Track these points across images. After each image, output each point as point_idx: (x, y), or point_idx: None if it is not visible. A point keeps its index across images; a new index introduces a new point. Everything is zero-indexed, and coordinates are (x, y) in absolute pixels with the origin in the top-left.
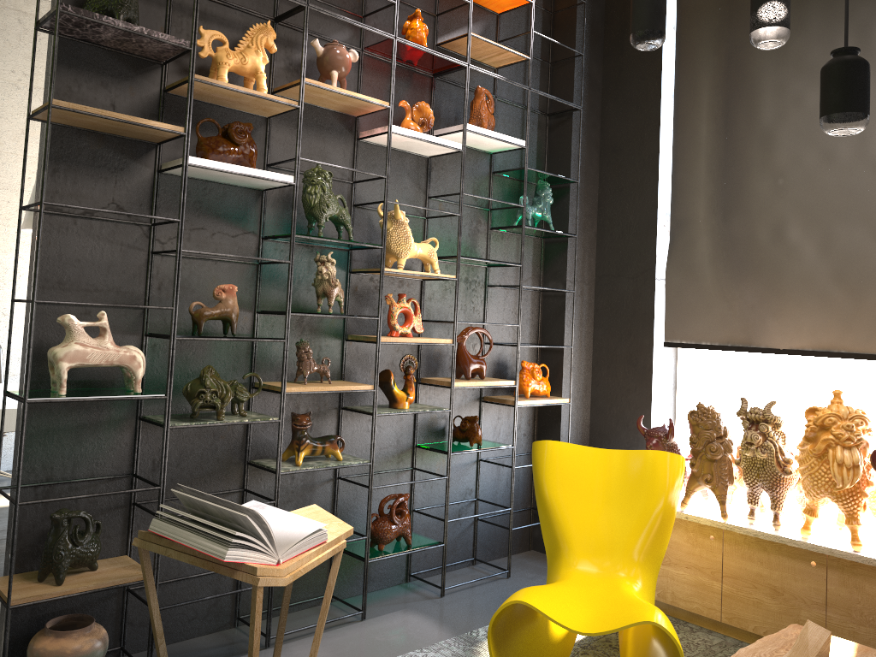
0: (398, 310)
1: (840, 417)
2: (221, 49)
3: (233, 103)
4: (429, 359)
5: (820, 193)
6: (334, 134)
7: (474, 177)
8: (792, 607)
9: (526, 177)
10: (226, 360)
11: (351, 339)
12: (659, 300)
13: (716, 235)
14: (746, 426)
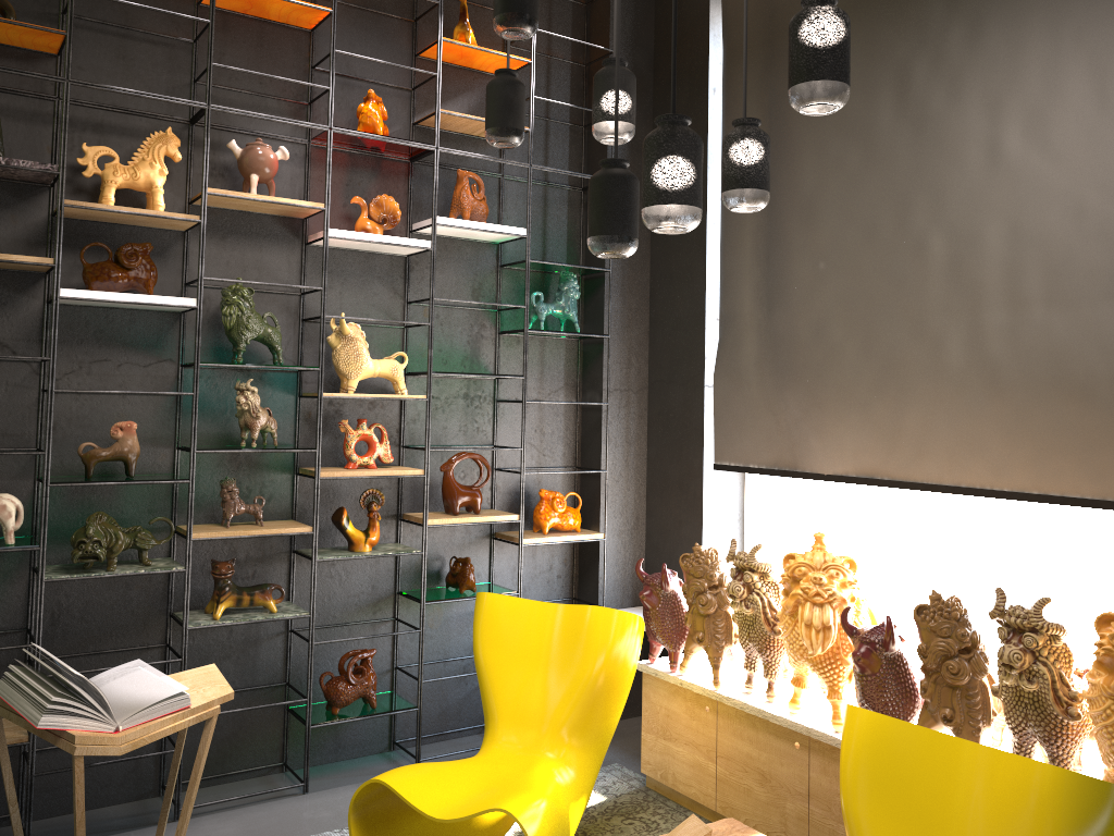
0: (354, 438)
1: (812, 566)
2: (110, 165)
3: (133, 222)
4: (414, 491)
5: (861, 280)
6: (274, 241)
7: (474, 273)
8: (779, 797)
9: (528, 272)
10: (140, 502)
11: (301, 472)
12: (712, 412)
13: (763, 332)
14: (732, 575)
